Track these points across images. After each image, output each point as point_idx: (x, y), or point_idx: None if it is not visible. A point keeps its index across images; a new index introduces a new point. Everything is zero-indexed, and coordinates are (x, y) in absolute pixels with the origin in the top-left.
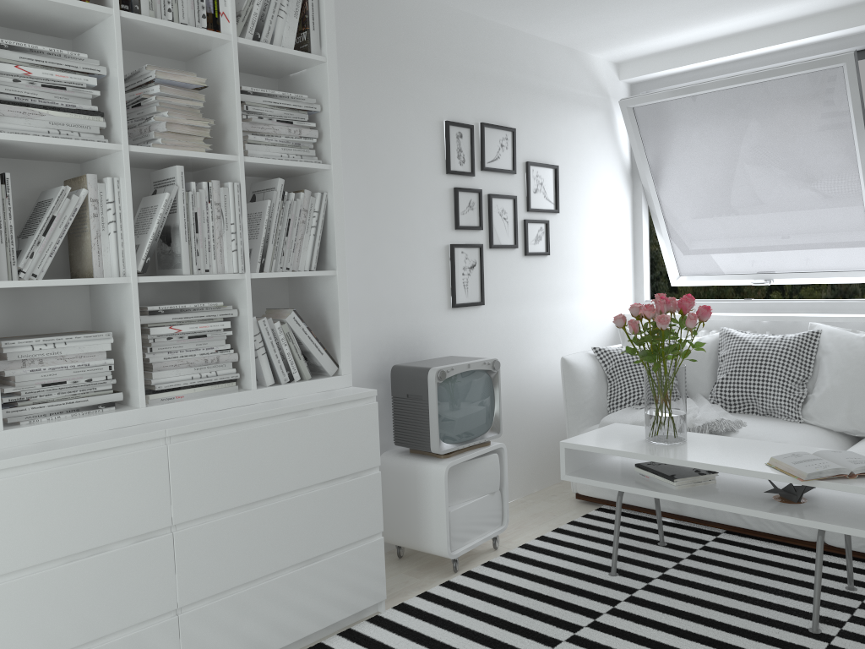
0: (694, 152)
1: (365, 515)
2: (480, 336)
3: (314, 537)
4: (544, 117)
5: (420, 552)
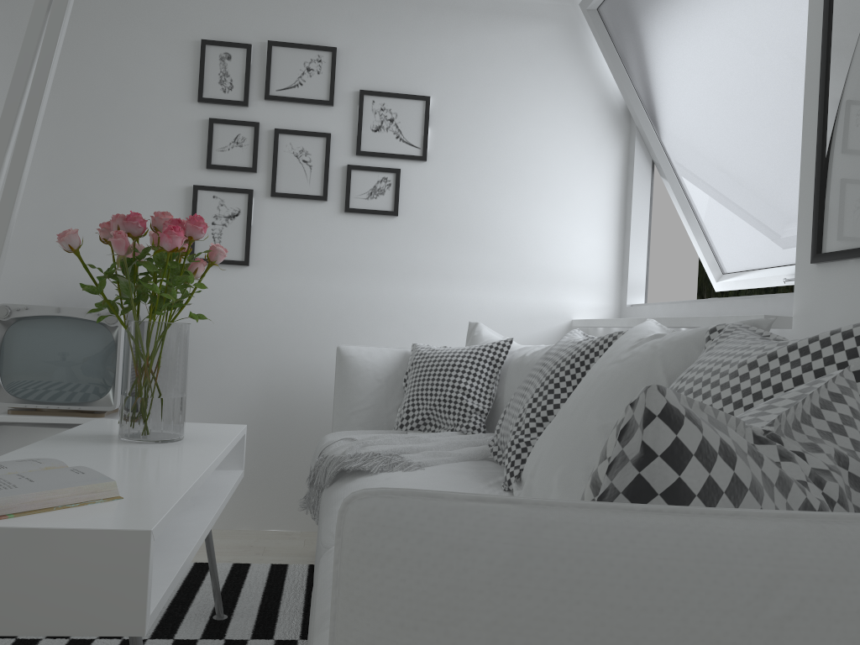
0: (667, 59)
1: None
2: (240, 305)
3: None
4: (409, 34)
5: None
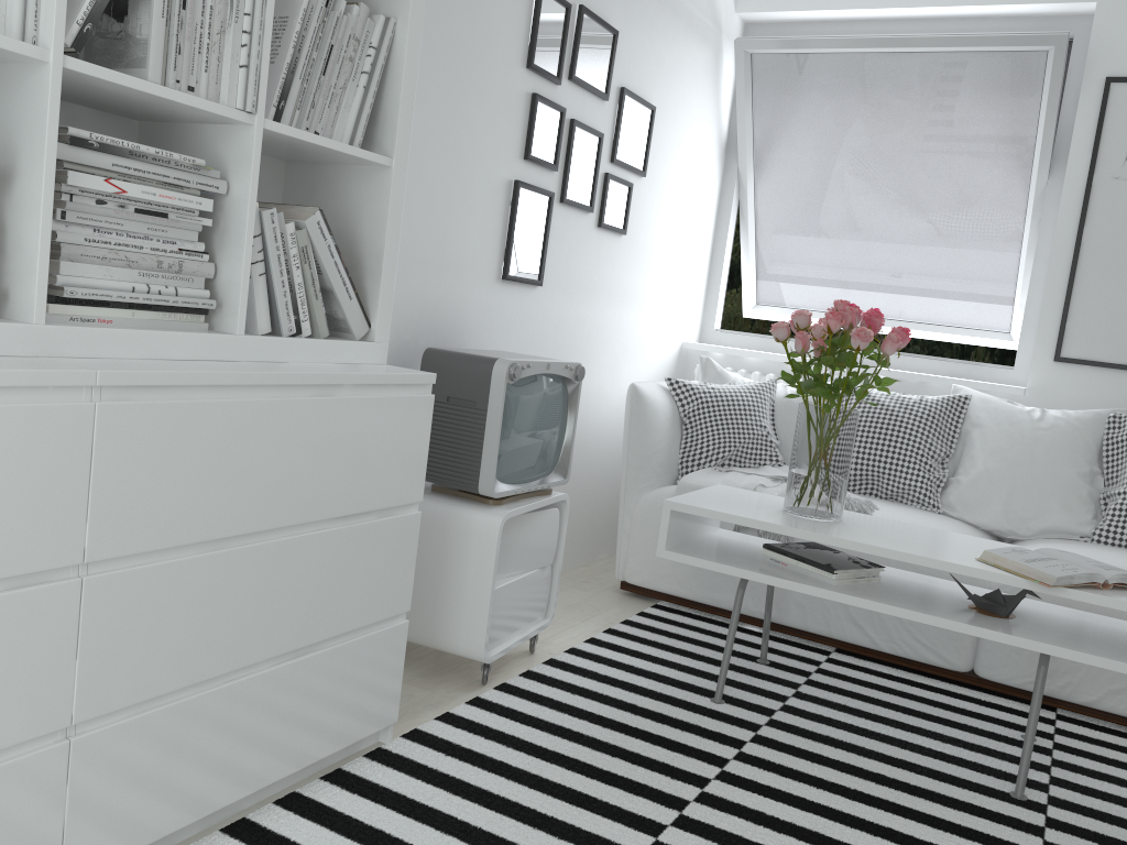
0: (821, 134)
1: (390, 582)
2: (528, 333)
3: (314, 610)
4: (650, 30)
5: (416, 649)
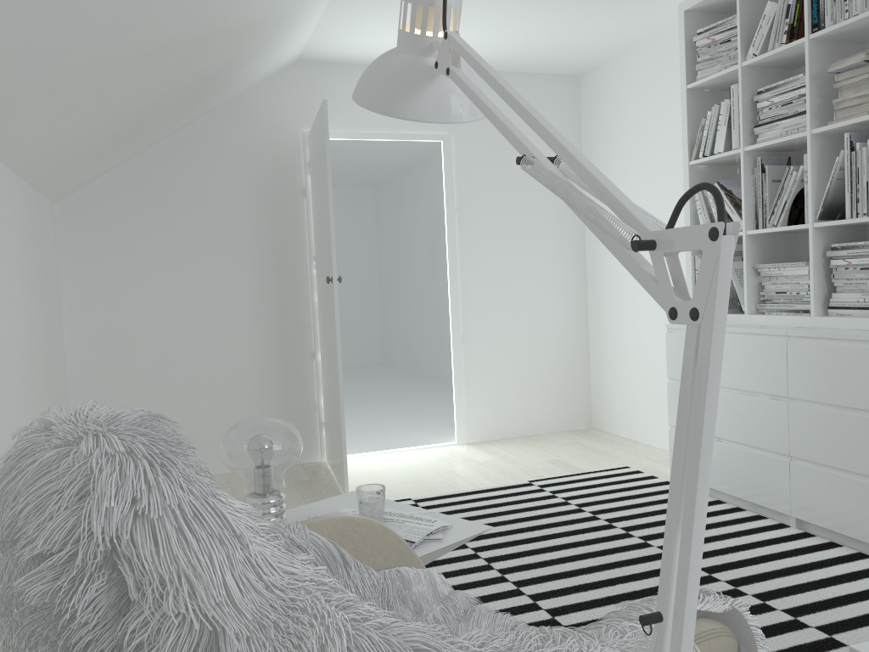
0: None
1: None
2: None
3: None
4: None
5: None
